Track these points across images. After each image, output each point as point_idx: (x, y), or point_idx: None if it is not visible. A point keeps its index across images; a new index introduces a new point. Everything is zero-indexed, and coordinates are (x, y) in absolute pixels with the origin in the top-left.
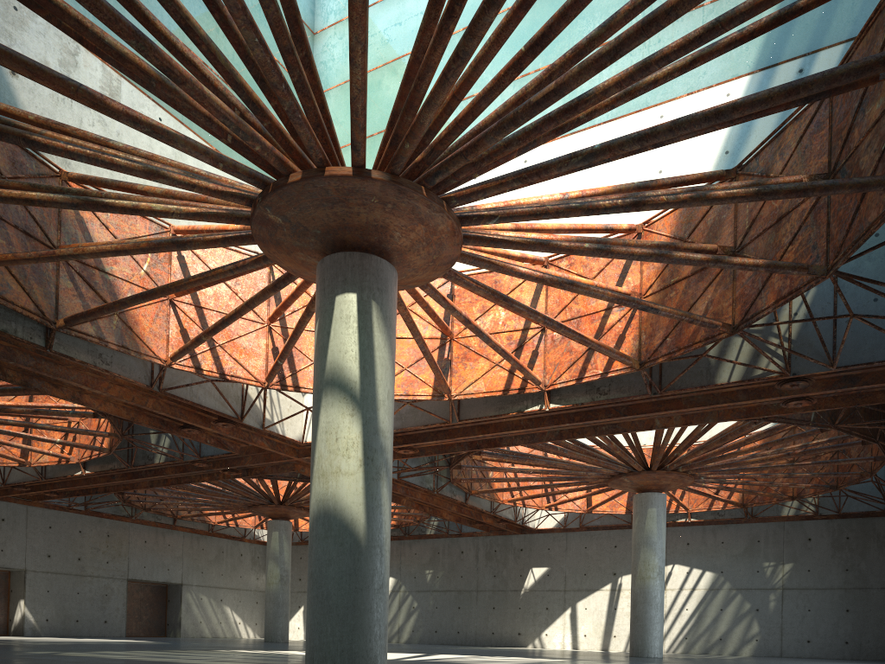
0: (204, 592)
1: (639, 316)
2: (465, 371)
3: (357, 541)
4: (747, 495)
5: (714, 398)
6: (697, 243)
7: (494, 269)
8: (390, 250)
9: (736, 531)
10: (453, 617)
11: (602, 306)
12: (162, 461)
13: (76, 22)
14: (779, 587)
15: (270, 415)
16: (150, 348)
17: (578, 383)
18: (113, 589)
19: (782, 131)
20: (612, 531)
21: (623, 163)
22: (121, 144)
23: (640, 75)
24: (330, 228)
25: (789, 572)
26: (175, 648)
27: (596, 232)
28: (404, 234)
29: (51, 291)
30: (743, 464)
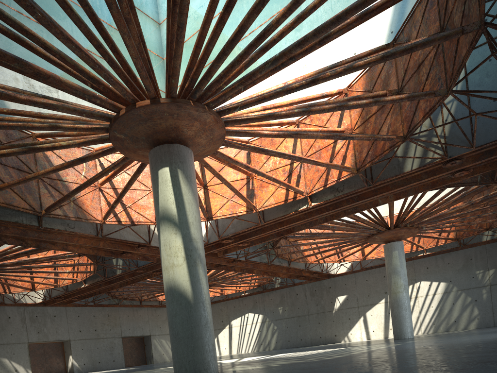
0: (162, 338)
1: (352, 142)
2: (262, 194)
3: (188, 301)
4: (458, 233)
5: (408, 180)
6: (378, 91)
7: (249, 135)
8: (184, 139)
9: (456, 255)
10: (297, 332)
11: (332, 140)
12: (120, 272)
13: None
14: (487, 285)
15: None
16: (92, 216)
17: (324, 188)
18: (115, 343)
19: (413, 12)
20: (381, 268)
21: (333, 54)
22: (47, 114)
23: (295, 7)
24: (149, 134)
25: (493, 275)
26: (139, 370)
27: (317, 99)
28: (189, 128)
29: (36, 197)
30: (446, 215)
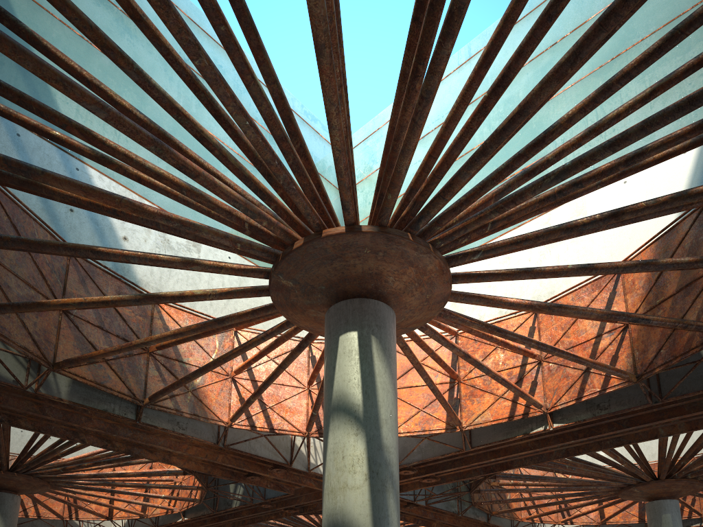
0: None
1: (629, 336)
2: (473, 405)
3: None
4: None
5: None
6: None
7: (485, 302)
8: (386, 294)
9: None
10: None
11: (592, 335)
12: (238, 505)
13: (124, 155)
14: None
15: (314, 460)
16: (215, 414)
17: (578, 402)
18: None
19: None
20: None
21: None
22: None
23: (603, 96)
24: (332, 282)
25: None
26: None
27: None
28: (397, 278)
29: (141, 379)
30: None
